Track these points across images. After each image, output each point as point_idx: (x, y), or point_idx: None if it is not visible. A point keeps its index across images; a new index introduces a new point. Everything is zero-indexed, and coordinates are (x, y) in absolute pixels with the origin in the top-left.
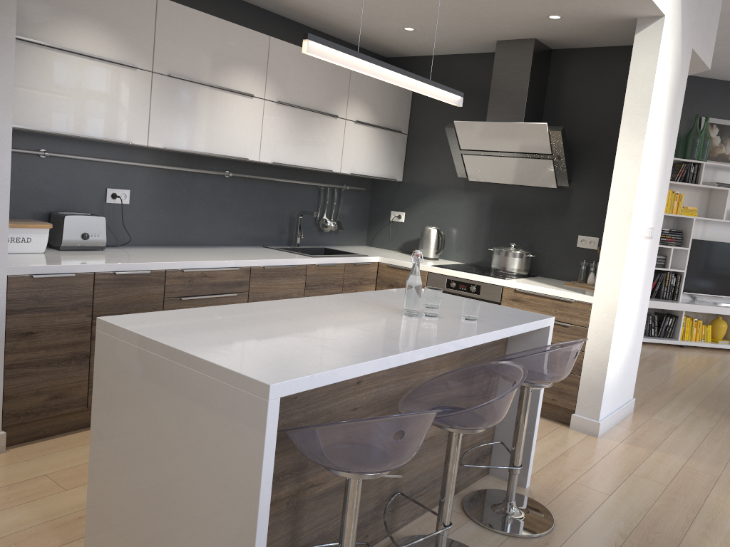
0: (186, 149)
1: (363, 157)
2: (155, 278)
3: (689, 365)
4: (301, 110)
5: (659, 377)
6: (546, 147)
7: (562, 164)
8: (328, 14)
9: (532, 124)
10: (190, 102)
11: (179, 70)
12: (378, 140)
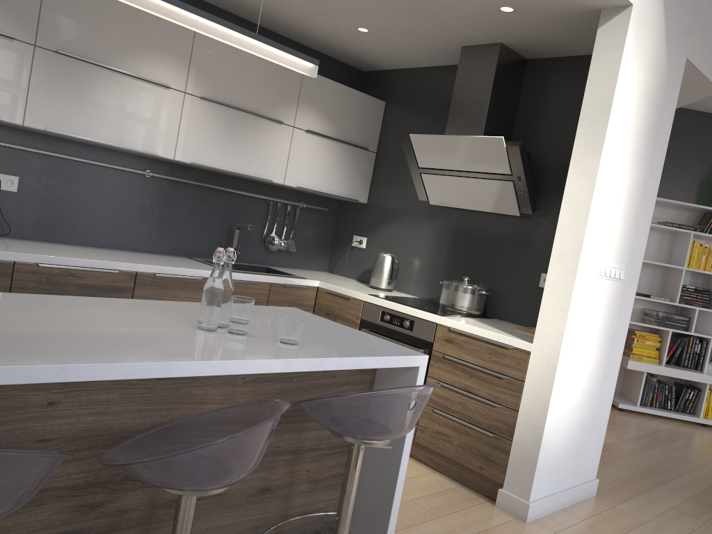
0: (74, 135)
1: (315, 171)
2: None
3: (702, 447)
4: (234, 109)
5: (655, 457)
6: (505, 166)
7: (523, 187)
8: (273, 9)
9: (488, 138)
10: (84, 85)
11: (71, 48)
12: (337, 155)
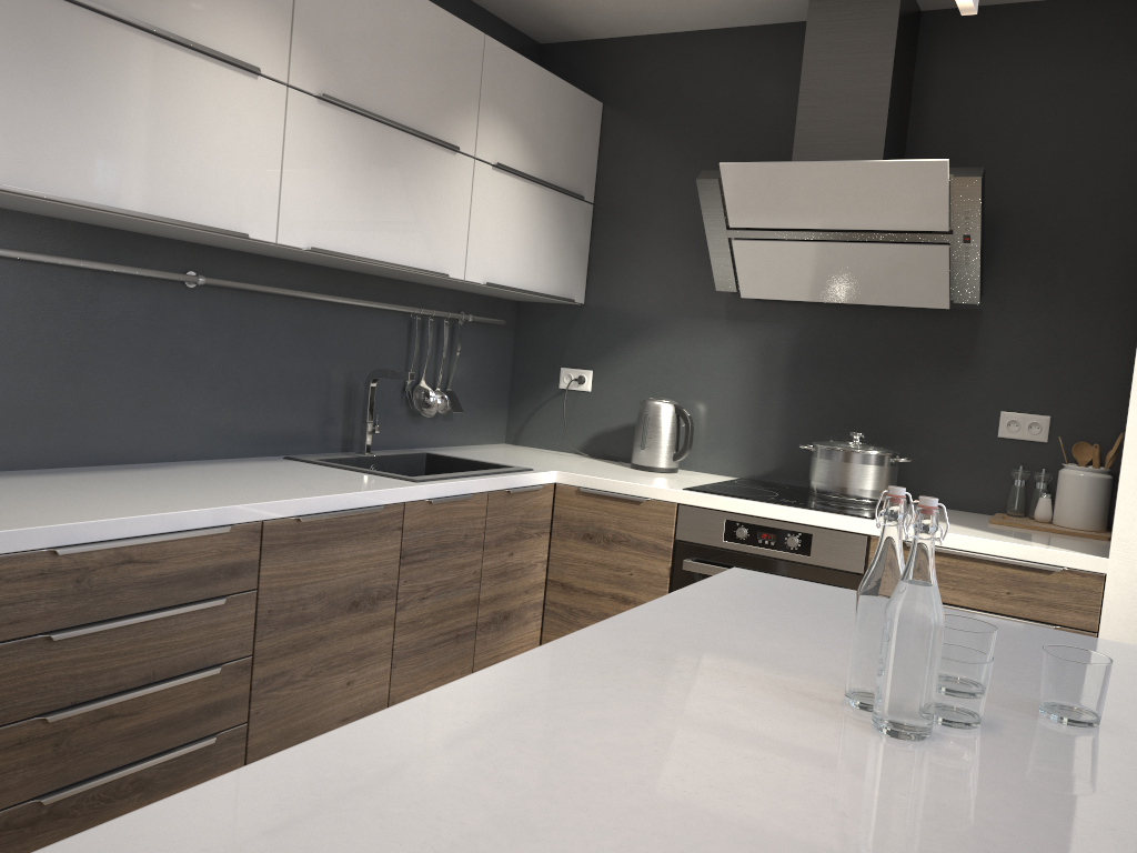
0: (67, 198)
1: (510, 248)
2: None
3: None
4: (378, 124)
5: None
6: (938, 217)
7: (971, 255)
8: None
9: (911, 163)
10: (78, 65)
11: None
12: (540, 212)
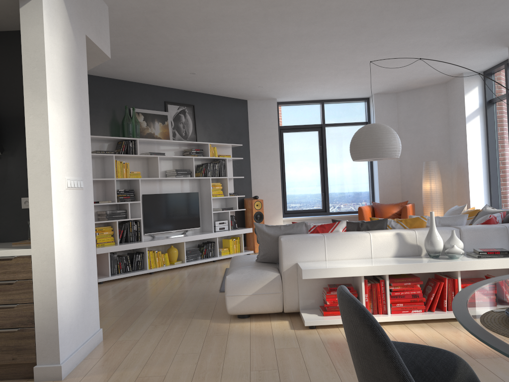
0: None
1: None
2: None
3: (154, 285)
4: None
5: (130, 302)
6: None
7: None
8: None
9: None
10: None
11: None
12: None
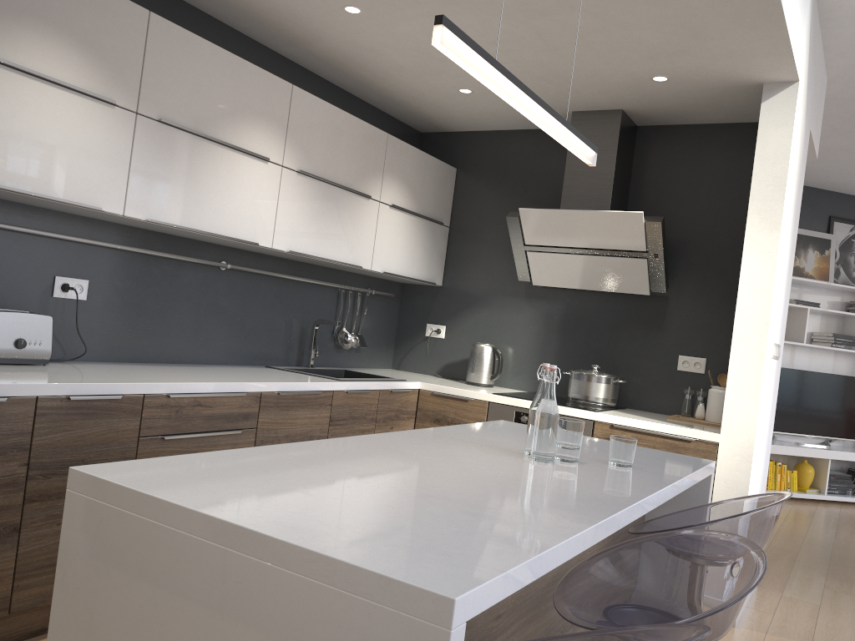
0: (177, 225)
1: (398, 252)
2: (128, 407)
3: (785, 520)
4: (327, 184)
5: None
6: (640, 243)
7: (659, 265)
8: (366, 65)
9: (623, 213)
10: (186, 161)
11: (173, 115)
12: (417, 232)
